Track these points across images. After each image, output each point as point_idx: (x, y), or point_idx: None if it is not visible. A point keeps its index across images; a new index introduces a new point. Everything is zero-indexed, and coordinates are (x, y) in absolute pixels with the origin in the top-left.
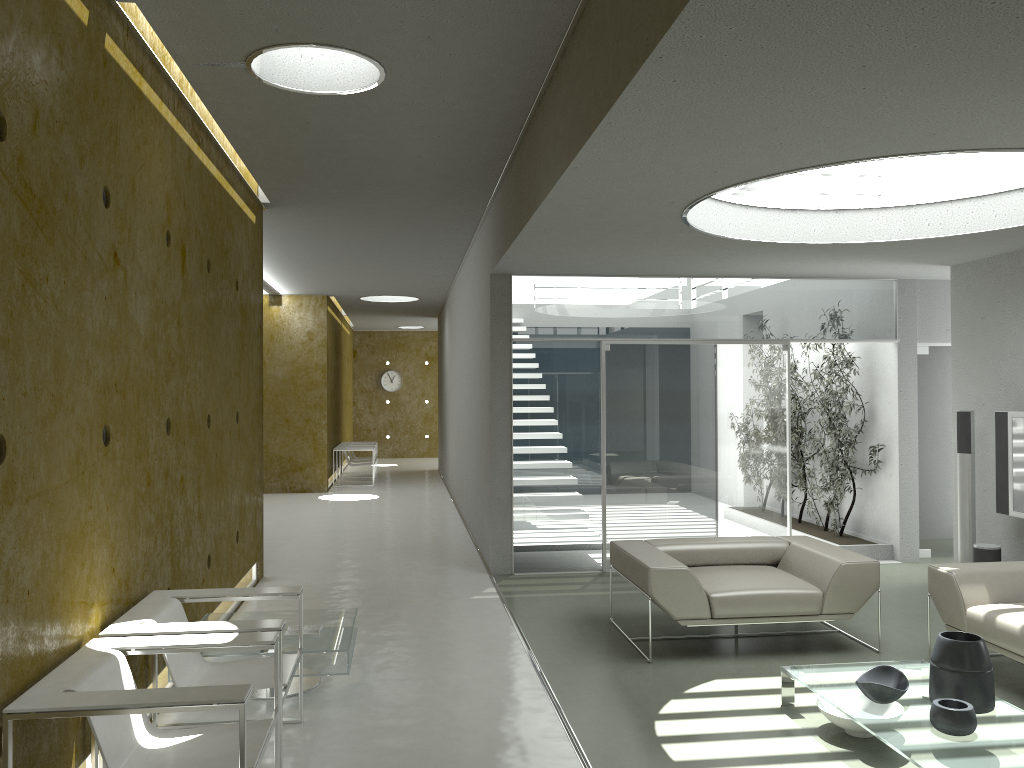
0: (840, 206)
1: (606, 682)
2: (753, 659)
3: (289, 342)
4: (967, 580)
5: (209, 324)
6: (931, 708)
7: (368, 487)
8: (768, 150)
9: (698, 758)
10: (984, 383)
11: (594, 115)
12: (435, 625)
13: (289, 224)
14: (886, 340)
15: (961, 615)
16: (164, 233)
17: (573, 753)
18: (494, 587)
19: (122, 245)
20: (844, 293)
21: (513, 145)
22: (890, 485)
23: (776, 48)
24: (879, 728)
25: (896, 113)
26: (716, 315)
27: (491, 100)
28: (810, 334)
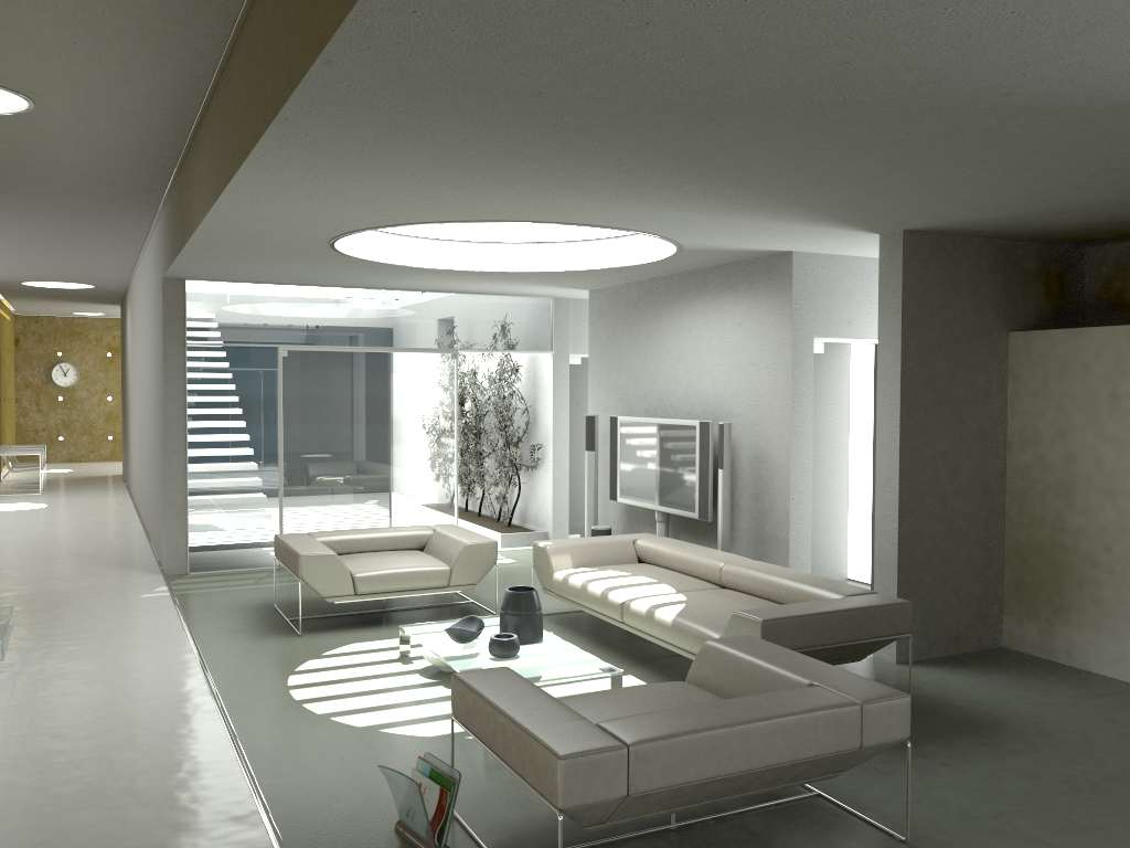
0: (482, 239)
1: (256, 653)
2: (391, 627)
3: None
4: (557, 551)
5: None
6: (489, 640)
7: (34, 496)
8: (376, 211)
9: (317, 696)
10: (609, 392)
11: (223, 178)
12: (99, 621)
13: None
14: (543, 351)
15: (551, 579)
16: None
17: (212, 703)
18: (166, 586)
19: None
20: (508, 308)
21: (176, 165)
22: (546, 479)
23: (342, 161)
24: (452, 658)
25: (458, 199)
26: (391, 325)
27: (146, 132)
28: (477, 345)
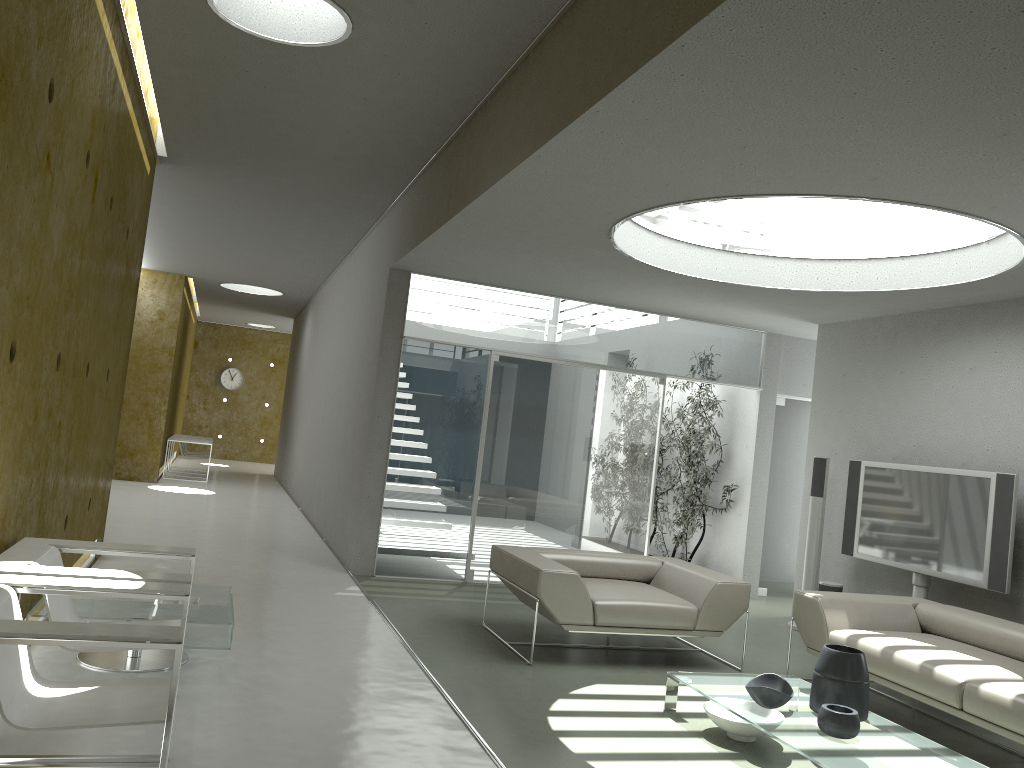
0: (741, 250)
1: (491, 679)
2: (628, 669)
3: (137, 319)
4: (831, 606)
5: (103, 265)
6: (820, 712)
7: (201, 483)
8: (726, 169)
9: (597, 751)
10: (839, 434)
11: (580, 102)
12: (303, 615)
13: (178, 186)
14: (751, 387)
15: (823, 638)
16: (86, 152)
17: (473, 741)
18: (357, 586)
19: (54, 148)
20: (719, 338)
21: (448, 136)
22: (739, 524)
23: (790, 57)
24: (772, 728)
25: (856, 150)
26: (602, 341)
27: (446, 82)
28: (685, 372)
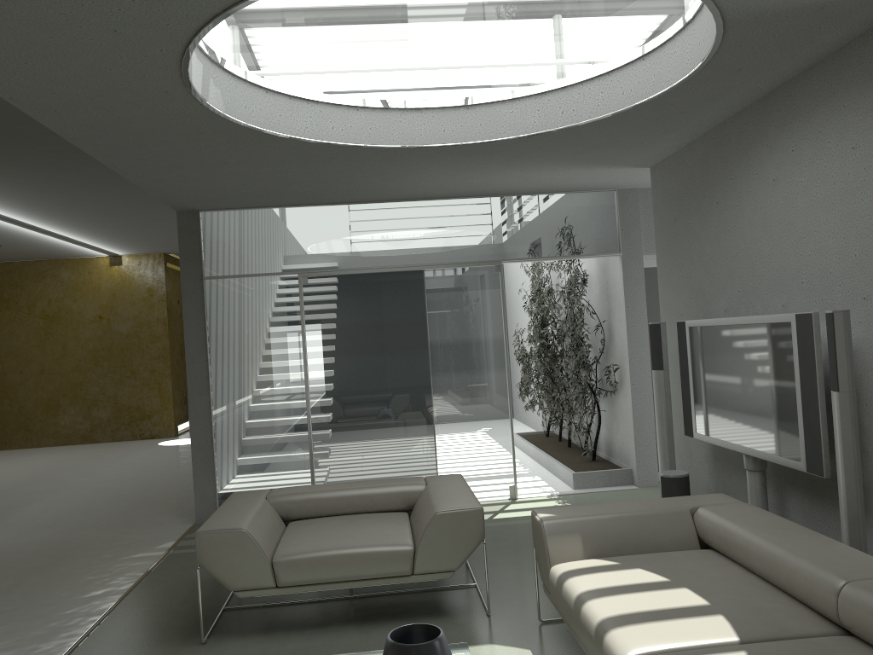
0: (471, 101)
1: None
2: (330, 633)
3: (131, 299)
4: (559, 530)
5: None
6: None
7: None
8: None
9: None
10: (681, 291)
11: None
12: (41, 596)
13: (2, 177)
14: (607, 254)
15: (548, 575)
16: None
17: None
18: (176, 541)
19: None
20: (560, 208)
21: None
22: (626, 406)
23: None
24: None
25: None
26: (422, 239)
27: None
28: (526, 253)
